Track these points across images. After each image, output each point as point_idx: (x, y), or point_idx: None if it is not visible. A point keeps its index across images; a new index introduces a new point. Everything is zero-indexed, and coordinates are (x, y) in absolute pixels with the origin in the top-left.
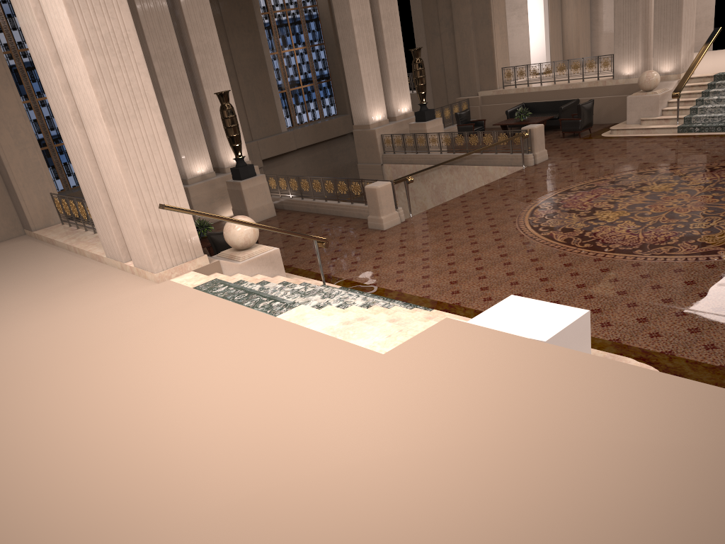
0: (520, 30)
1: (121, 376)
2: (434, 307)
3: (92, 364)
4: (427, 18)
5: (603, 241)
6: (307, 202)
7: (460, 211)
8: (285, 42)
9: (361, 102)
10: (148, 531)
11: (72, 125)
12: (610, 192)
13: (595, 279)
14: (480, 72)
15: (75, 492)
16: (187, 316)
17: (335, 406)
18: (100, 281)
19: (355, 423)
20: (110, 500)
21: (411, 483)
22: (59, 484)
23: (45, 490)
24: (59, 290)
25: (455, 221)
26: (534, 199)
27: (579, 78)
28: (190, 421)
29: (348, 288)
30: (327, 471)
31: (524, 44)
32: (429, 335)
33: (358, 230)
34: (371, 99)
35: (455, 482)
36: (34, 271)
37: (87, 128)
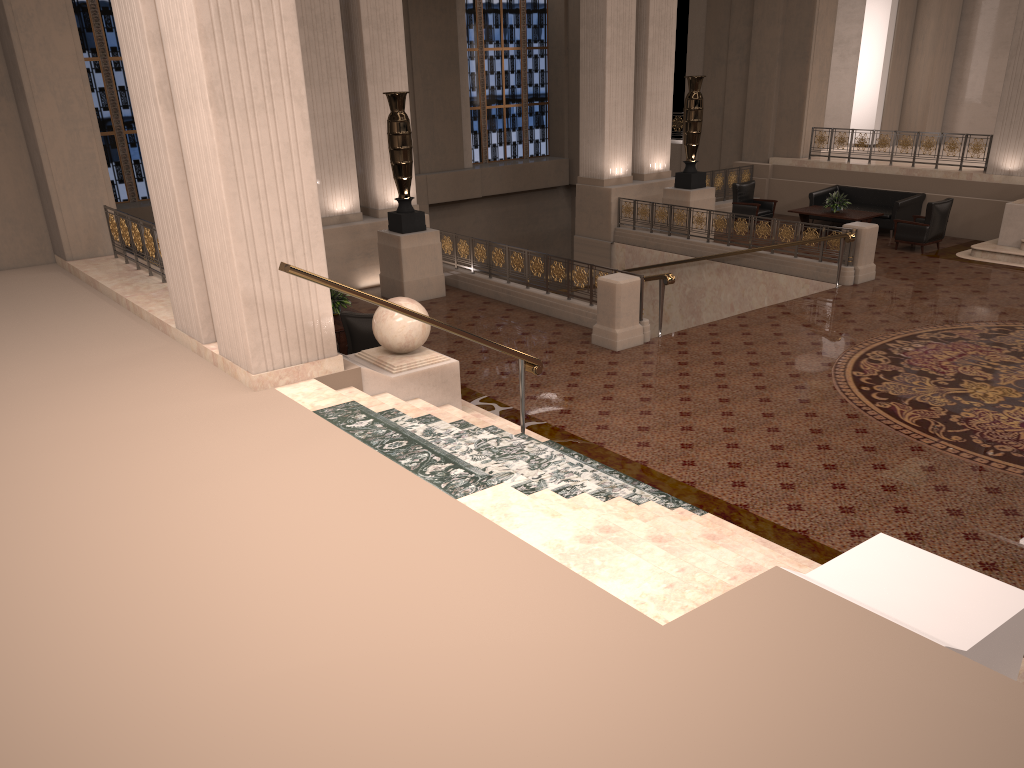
0: (840, 77)
1: (168, 571)
2: (703, 504)
3: (120, 533)
4: (711, 34)
5: (983, 435)
6: (497, 285)
7: (739, 341)
8: (492, 35)
9: (597, 144)
10: None
11: (155, 105)
12: (983, 351)
13: (979, 504)
14: (777, 129)
15: None
16: (300, 466)
17: (576, 734)
18: (159, 368)
19: None
20: None
21: None
22: None
23: None
24: (90, 373)
25: (732, 356)
26: (859, 342)
27: (930, 163)
28: (286, 709)
29: (561, 445)
30: None
31: (841, 99)
32: (748, 600)
33: (575, 344)
34: (613, 142)
35: None
36: (56, 330)
37: (179, 113)
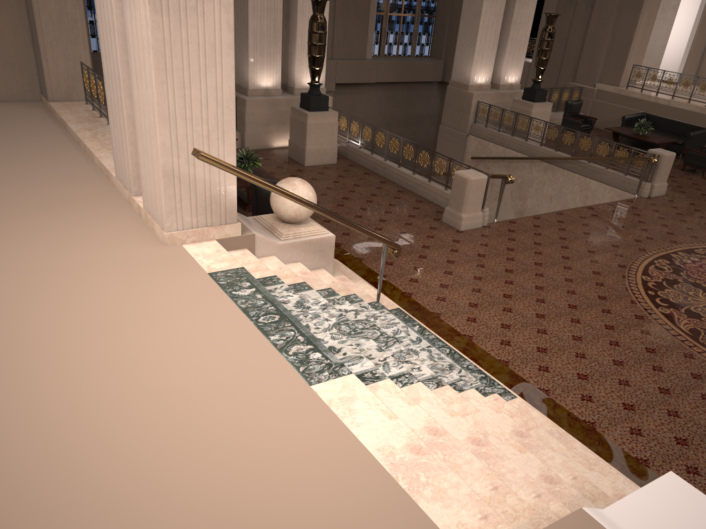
0: (658, 25)
1: (49, 430)
2: (513, 384)
3: (19, 380)
4: None
5: None
6: (376, 161)
7: (556, 235)
8: None
9: (468, 56)
10: None
11: None
12: None
13: None
14: (606, 61)
15: None
16: (186, 329)
17: None
18: (95, 212)
19: None
20: None
21: None
22: None
23: None
24: (40, 208)
25: (549, 248)
26: (649, 249)
27: None
28: None
29: (406, 314)
30: None
31: (656, 42)
32: None
33: (429, 220)
34: (480, 57)
35: None
36: (24, 162)
37: (125, 5)
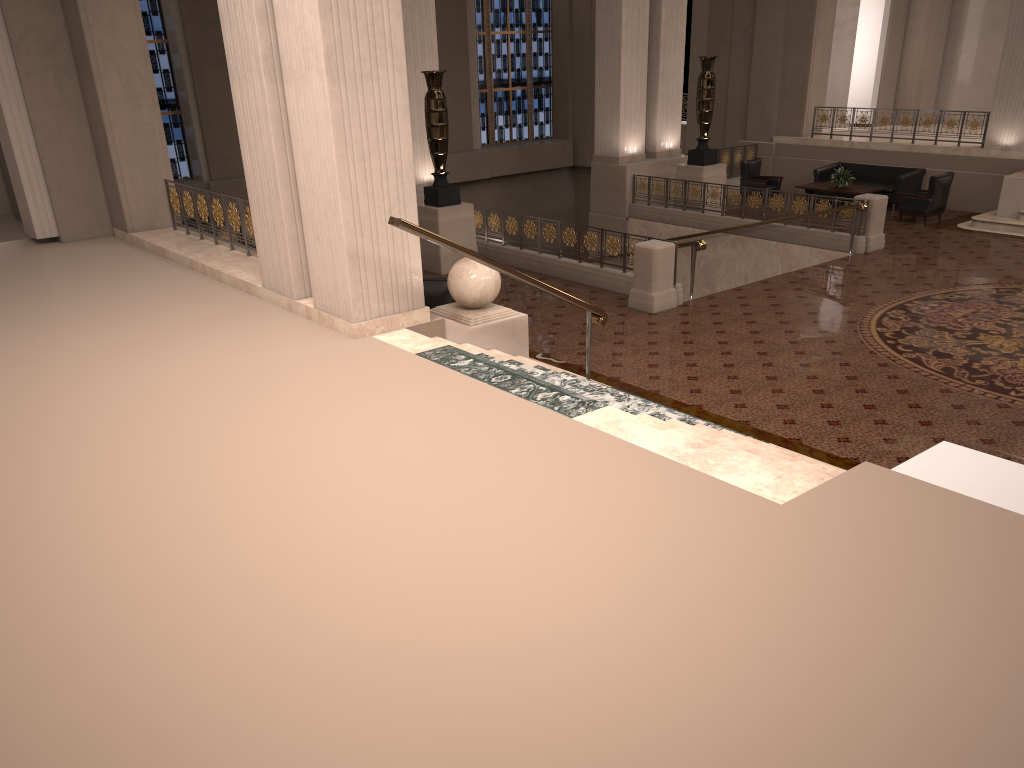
0: (835, 59)
1: (339, 475)
2: (760, 439)
3: (283, 448)
4: (715, 17)
5: (1004, 379)
6: (529, 256)
7: (766, 303)
8: (498, 19)
9: (612, 122)
10: (473, 748)
11: (259, 76)
12: (994, 309)
13: (1008, 435)
14: (781, 108)
15: (318, 659)
16: (421, 396)
17: (732, 578)
18: (256, 322)
19: (779, 612)
20: (387, 682)
21: (925, 733)
22: (286, 640)
23: (264, 647)
24: (193, 326)
25: (762, 316)
26: (878, 302)
27: (930, 140)
28: (484, 567)
29: (623, 391)
30: (762, 688)
31: (837, 80)
32: (848, 485)
33: (612, 307)
34: (627, 121)
35: (1005, 742)
36: (143, 292)
37: (288, 83)
